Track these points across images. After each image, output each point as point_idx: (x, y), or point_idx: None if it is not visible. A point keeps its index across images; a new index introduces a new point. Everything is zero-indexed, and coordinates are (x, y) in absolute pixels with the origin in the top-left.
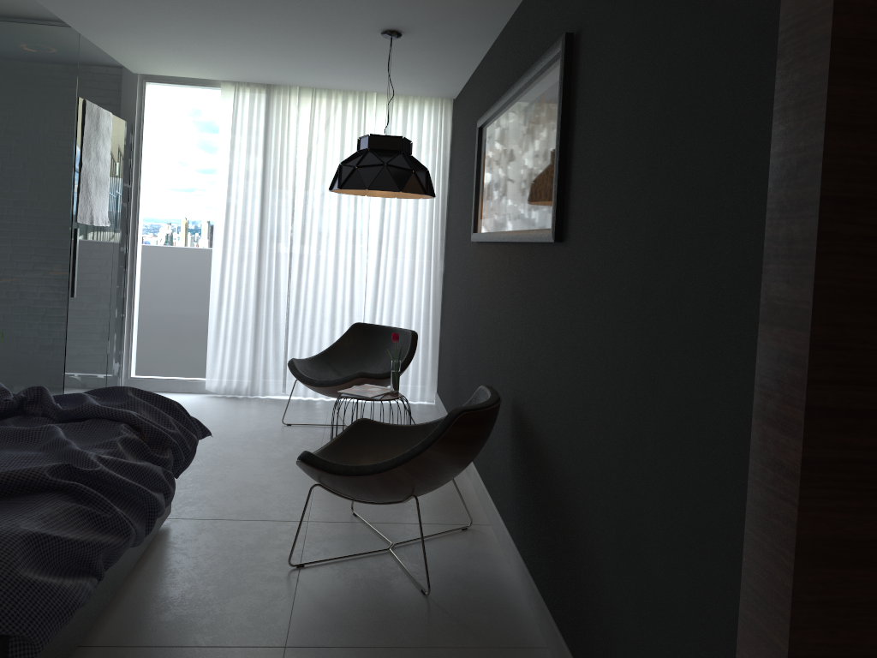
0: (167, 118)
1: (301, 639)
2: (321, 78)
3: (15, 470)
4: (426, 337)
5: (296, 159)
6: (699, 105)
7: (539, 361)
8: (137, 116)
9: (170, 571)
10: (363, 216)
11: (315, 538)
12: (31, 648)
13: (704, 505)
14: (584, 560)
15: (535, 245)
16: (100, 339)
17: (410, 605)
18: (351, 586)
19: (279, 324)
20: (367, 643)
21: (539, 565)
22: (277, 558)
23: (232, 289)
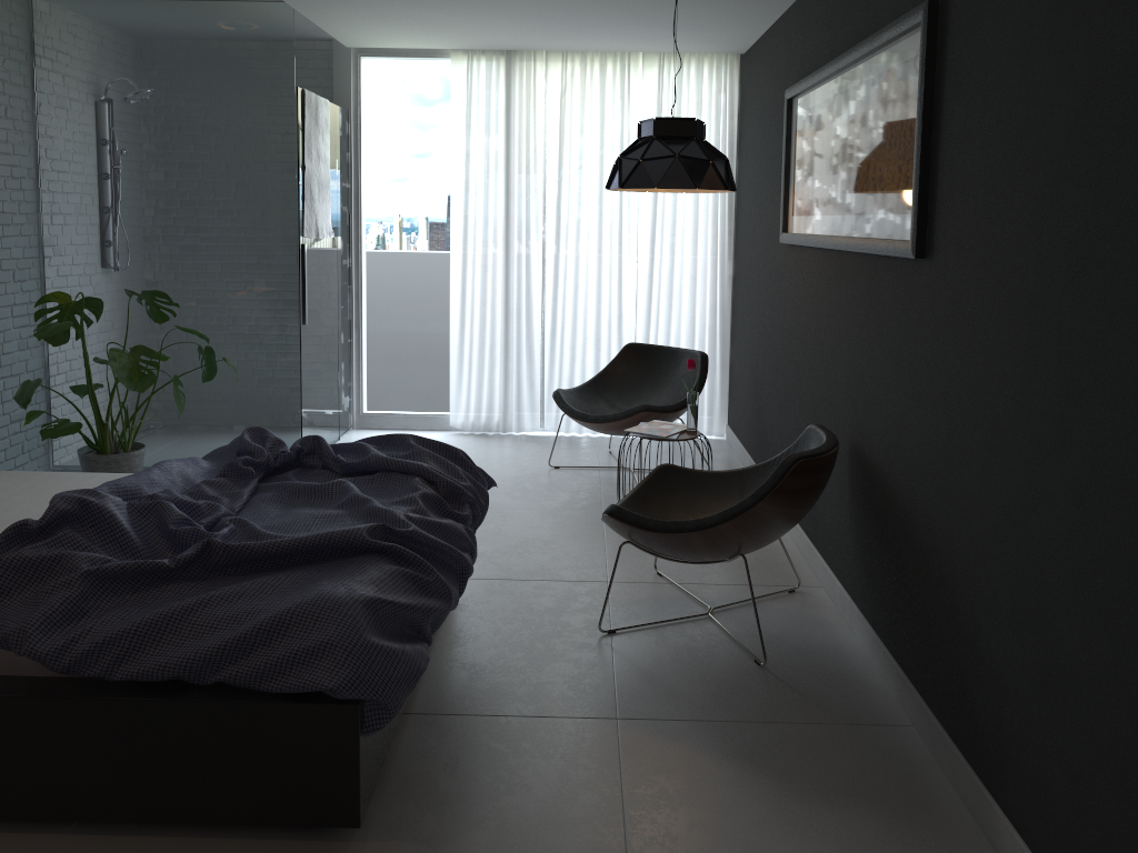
0: (387, 100)
1: (631, 711)
2: (576, 40)
3: (335, 532)
4: (712, 357)
5: (546, 143)
6: (1129, 118)
7: (892, 399)
8: (353, 99)
9: (470, 636)
10: (630, 210)
11: (620, 601)
12: (385, 712)
13: (1134, 575)
14: (964, 630)
15: (882, 257)
16: (331, 371)
17: (745, 676)
18: (673, 655)
19: (533, 346)
20: (706, 717)
21: (898, 635)
22: (583, 623)
23: (475, 305)
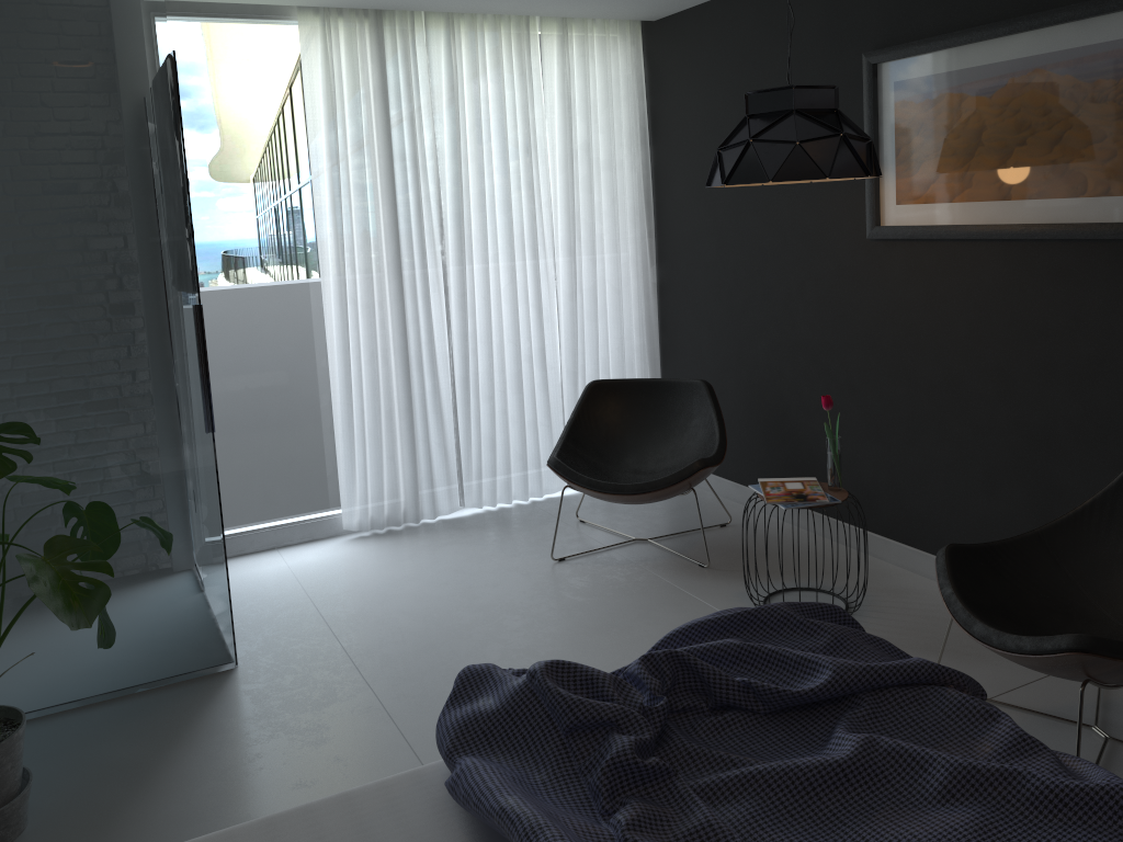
0: (200, 80)
1: None
2: None
3: None
4: None
5: (435, 135)
6: None
7: None
8: None
9: None
10: (542, 215)
11: None
12: None
13: None
14: None
15: None
16: None
17: None
18: None
19: (441, 402)
20: None
21: None
22: None
23: (361, 360)
